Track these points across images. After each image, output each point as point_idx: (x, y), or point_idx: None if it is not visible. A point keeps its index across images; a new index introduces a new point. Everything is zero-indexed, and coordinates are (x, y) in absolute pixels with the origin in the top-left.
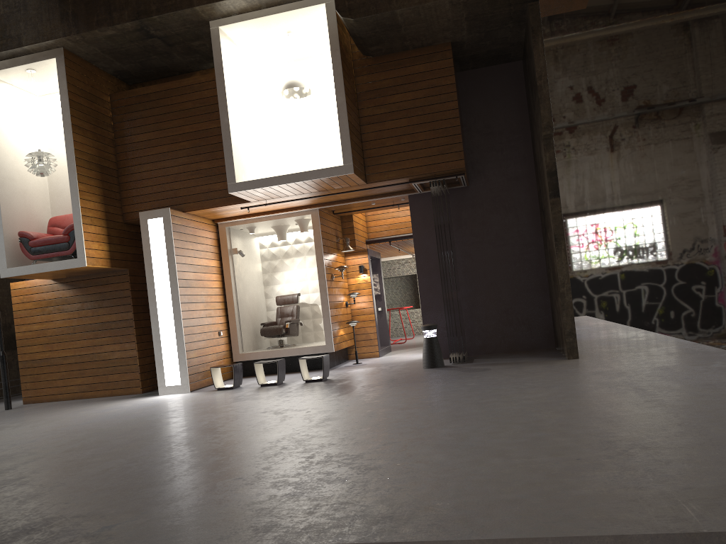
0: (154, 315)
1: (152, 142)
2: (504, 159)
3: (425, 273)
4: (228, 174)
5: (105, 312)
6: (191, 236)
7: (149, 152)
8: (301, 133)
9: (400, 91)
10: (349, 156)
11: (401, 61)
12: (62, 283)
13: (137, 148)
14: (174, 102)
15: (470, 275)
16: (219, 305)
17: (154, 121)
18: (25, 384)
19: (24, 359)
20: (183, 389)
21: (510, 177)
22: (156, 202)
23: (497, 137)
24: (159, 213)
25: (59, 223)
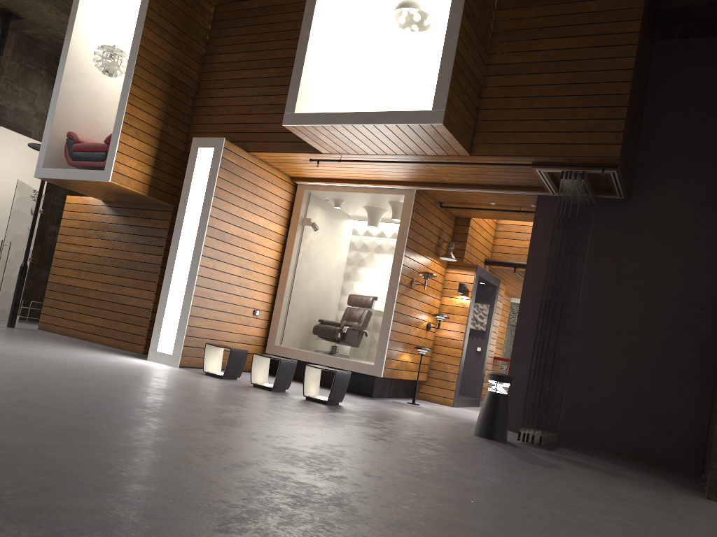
0: (171, 262)
1: (239, 64)
2: (694, 172)
3: (530, 308)
4: (289, 101)
5: (138, 249)
6: (248, 184)
7: (234, 76)
8: (417, 87)
9: (554, 35)
10: (442, 99)
11: None
12: (109, 207)
13: (223, 69)
14: (275, 20)
15: (594, 328)
16: (266, 279)
17: (249, 40)
18: (46, 308)
19: (53, 280)
20: (172, 361)
21: (697, 200)
22: (223, 134)
23: (692, 139)
24: (212, 142)
25: None
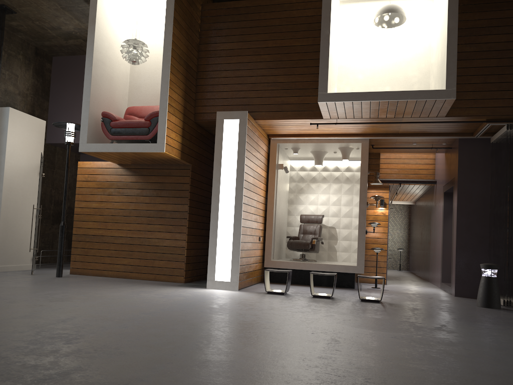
0: (215, 211)
1: (234, 51)
2: None
3: (464, 214)
4: (320, 84)
5: (162, 201)
6: (255, 144)
7: (230, 60)
8: (371, 66)
9: (494, 33)
10: (453, 82)
11: (499, 4)
12: (126, 169)
13: (219, 55)
14: (261, 17)
15: None
16: (262, 213)
17: (240, 33)
18: (75, 255)
19: (78, 233)
20: (231, 287)
21: None
22: (229, 106)
23: None
24: (237, 115)
25: (137, 112)
